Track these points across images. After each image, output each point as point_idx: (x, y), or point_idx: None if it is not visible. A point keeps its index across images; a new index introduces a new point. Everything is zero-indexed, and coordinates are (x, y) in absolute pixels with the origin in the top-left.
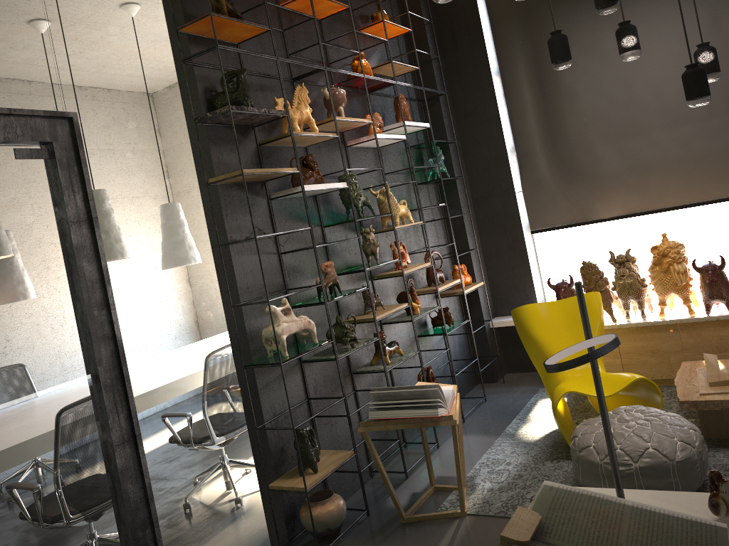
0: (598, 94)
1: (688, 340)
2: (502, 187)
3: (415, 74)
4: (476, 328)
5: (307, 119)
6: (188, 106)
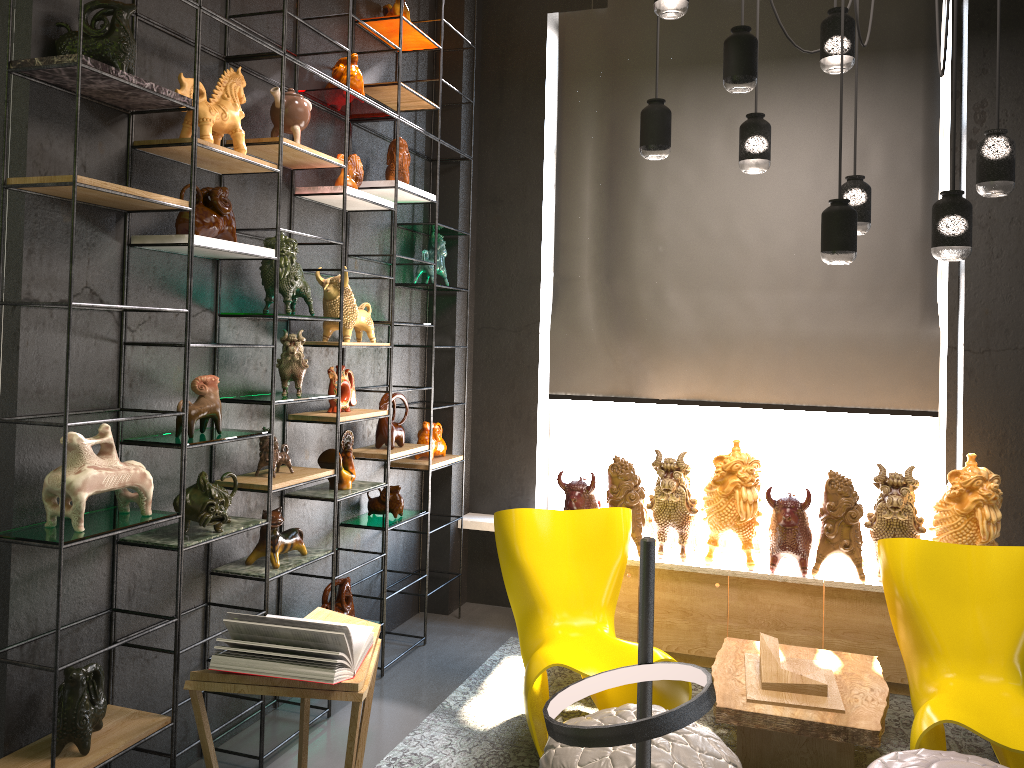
0: (686, 217)
1: (738, 604)
2: (523, 319)
3: (432, 118)
4: (437, 524)
5: (231, 128)
6: (5, 39)
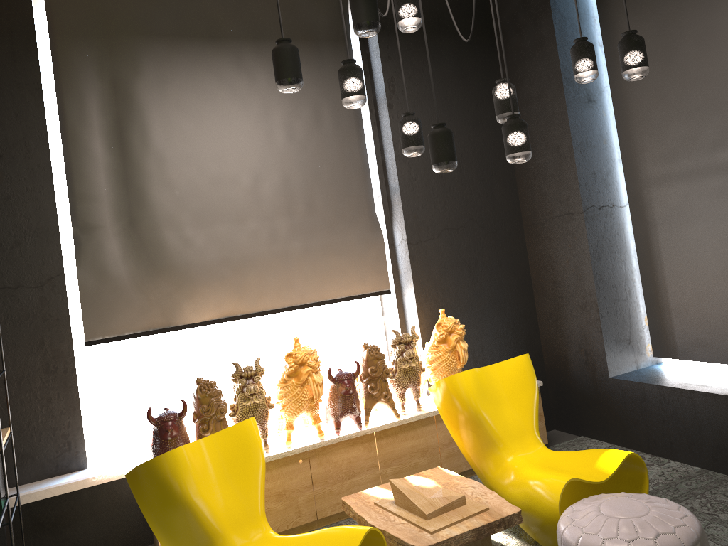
0: (196, 164)
1: (318, 470)
2: (45, 273)
3: None
4: None
5: None
6: None
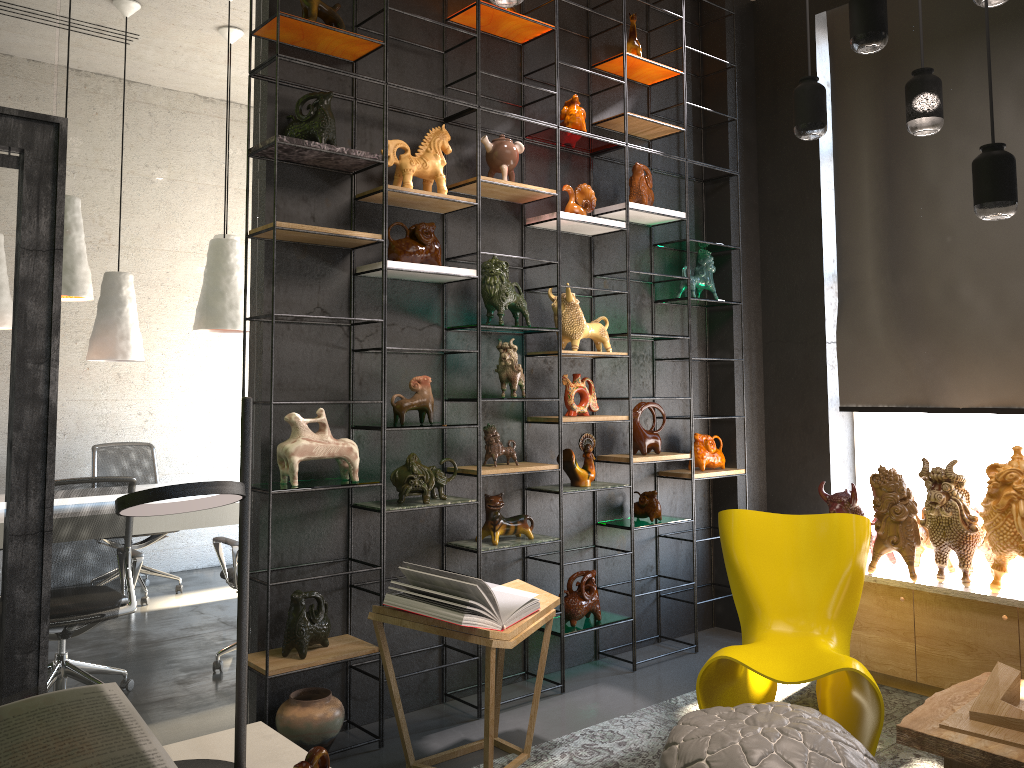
0: None
1: None
2: (809, 330)
3: (701, 141)
4: None
5: (434, 174)
6: (252, 134)
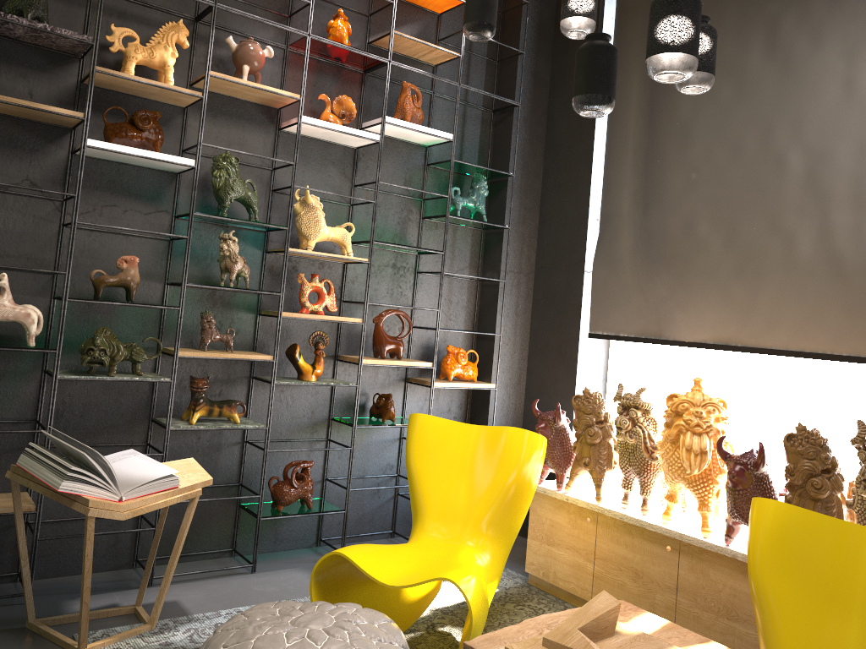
0: (721, 138)
1: (688, 576)
2: (572, 258)
3: (495, 73)
4: None
5: (163, 65)
6: None
